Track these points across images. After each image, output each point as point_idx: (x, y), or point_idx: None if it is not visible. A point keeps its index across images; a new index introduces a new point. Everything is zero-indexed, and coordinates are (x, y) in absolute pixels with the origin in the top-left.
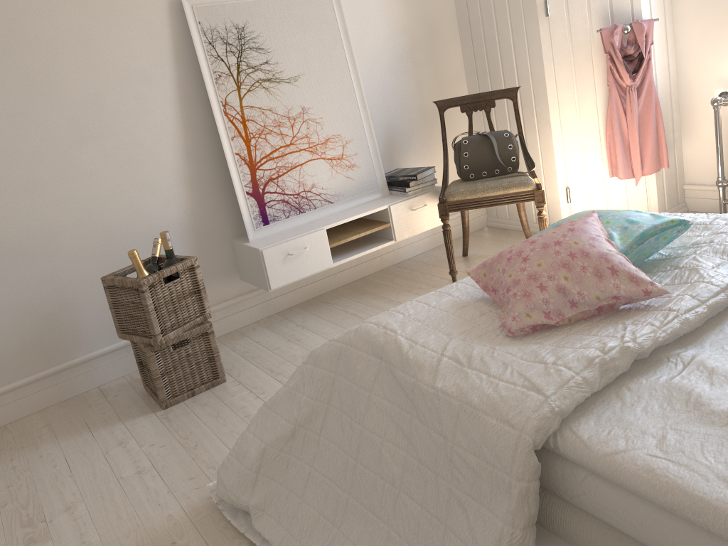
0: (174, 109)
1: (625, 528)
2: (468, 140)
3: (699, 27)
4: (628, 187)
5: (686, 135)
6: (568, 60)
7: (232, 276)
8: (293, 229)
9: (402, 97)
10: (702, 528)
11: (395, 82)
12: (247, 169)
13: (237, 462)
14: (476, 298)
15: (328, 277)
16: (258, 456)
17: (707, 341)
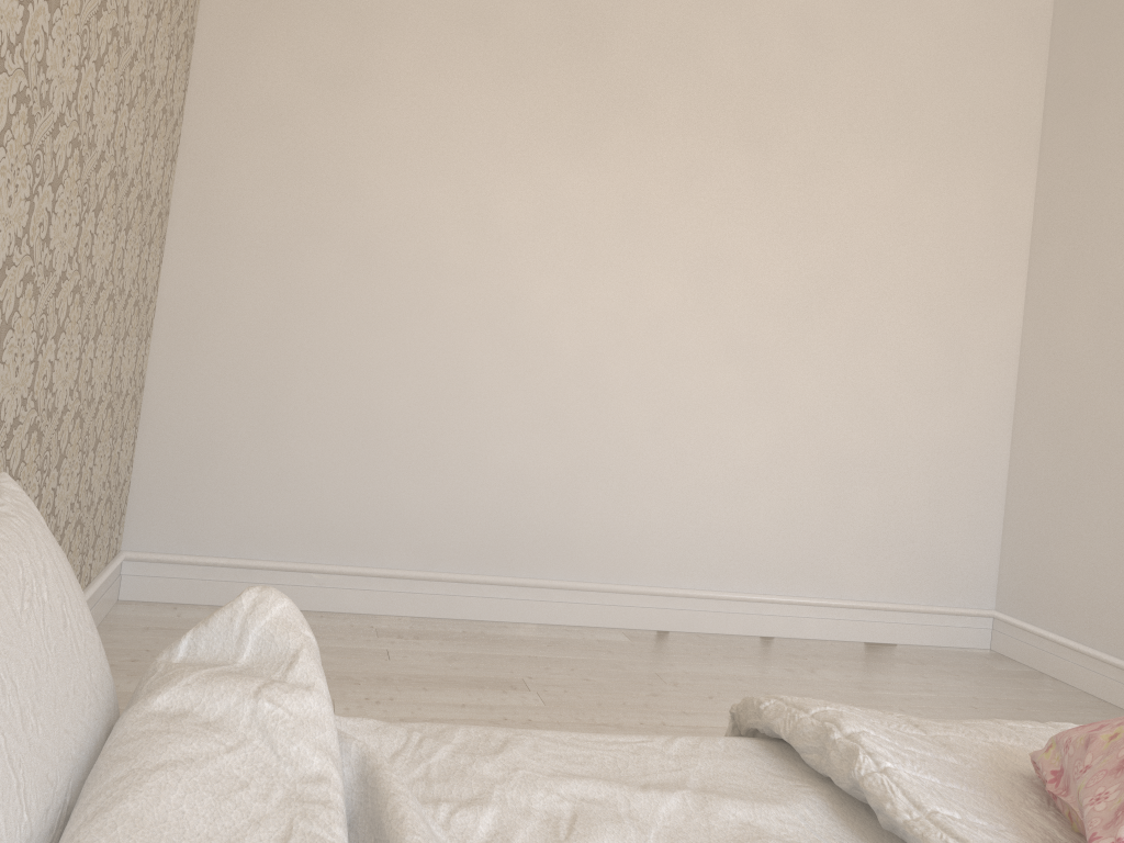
0: None
1: None
2: None
3: None
4: None
5: None
6: None
7: None
8: None
9: None
10: None
11: None
12: None
13: None
14: None
15: None
16: None
17: None
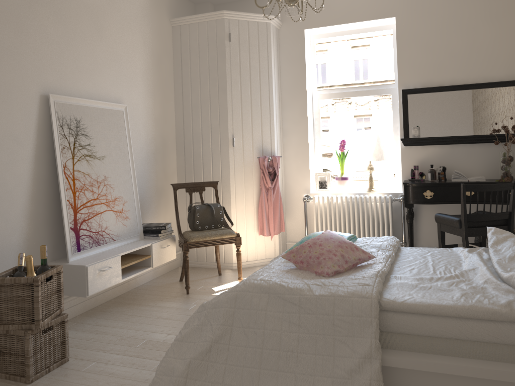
0: (30, 164)
1: (411, 330)
2: (199, 206)
3: (296, 163)
4: (265, 241)
5: (288, 216)
6: (241, 170)
7: None
8: (96, 256)
9: (148, 179)
10: (441, 316)
11: (146, 170)
12: (72, 211)
13: (166, 377)
14: (289, 269)
15: (99, 295)
16: (186, 367)
17: (395, 273)
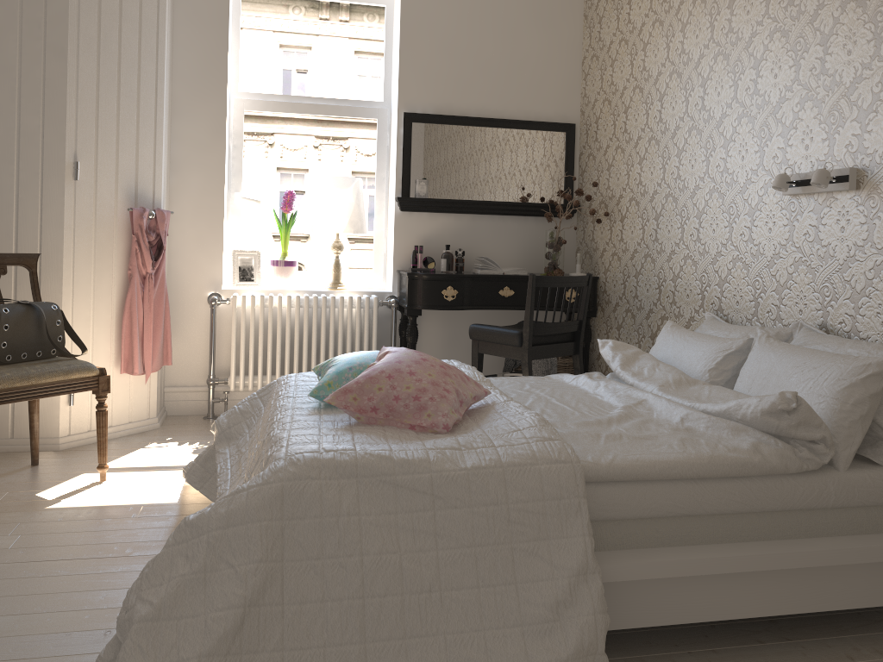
0: None
1: (623, 512)
2: (9, 308)
3: (195, 229)
4: (131, 386)
5: (171, 334)
6: (90, 234)
7: None
8: None
9: None
10: (669, 481)
11: None
12: None
13: None
14: (346, 425)
15: None
16: None
17: None
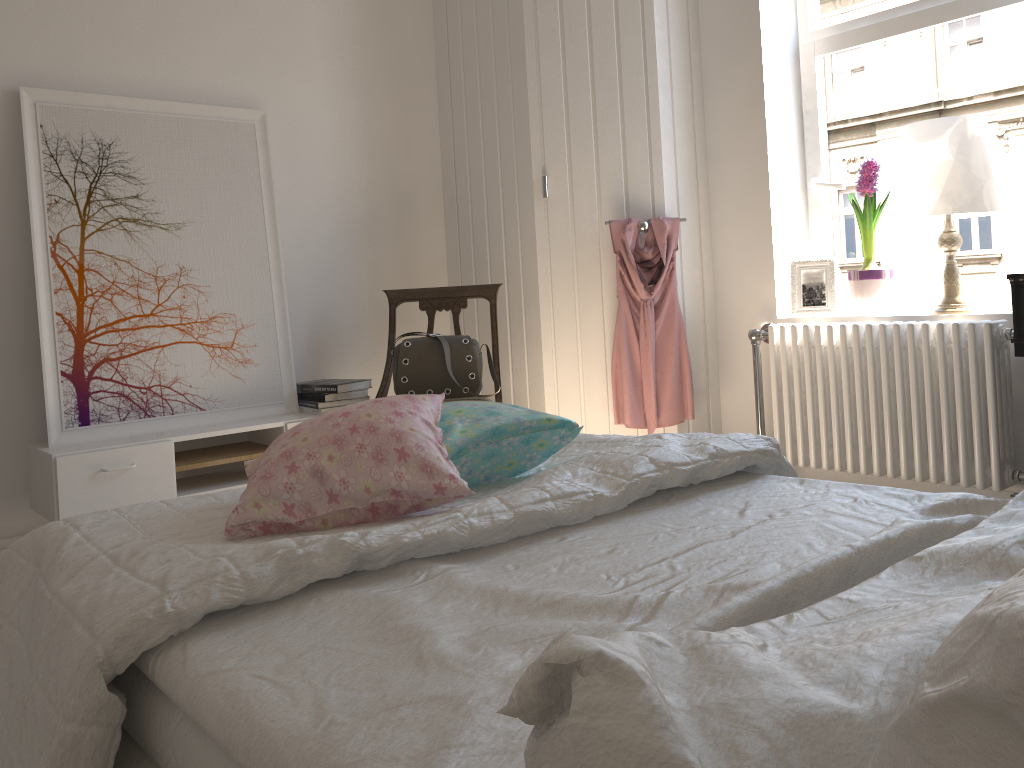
0: None
1: None
2: (412, 342)
3: (739, 237)
4: None
5: (725, 380)
6: (569, 258)
7: (18, 502)
8: (127, 438)
9: (347, 281)
10: None
11: (339, 260)
12: (71, 339)
13: None
14: None
15: None
16: None
17: (493, 559)
